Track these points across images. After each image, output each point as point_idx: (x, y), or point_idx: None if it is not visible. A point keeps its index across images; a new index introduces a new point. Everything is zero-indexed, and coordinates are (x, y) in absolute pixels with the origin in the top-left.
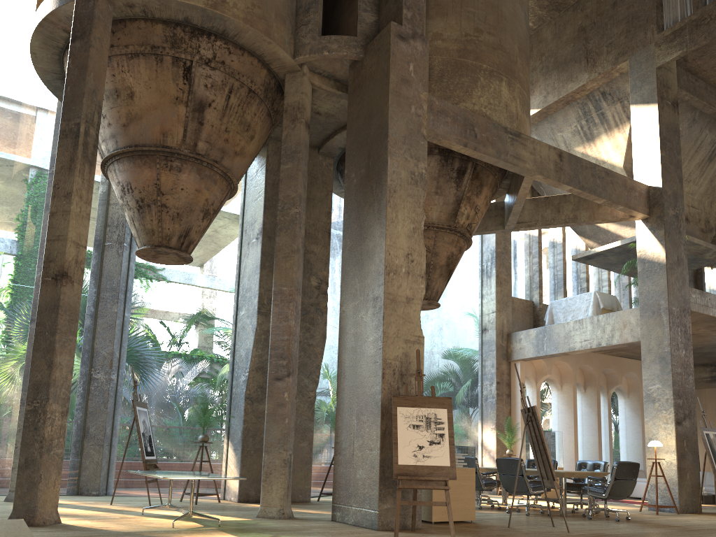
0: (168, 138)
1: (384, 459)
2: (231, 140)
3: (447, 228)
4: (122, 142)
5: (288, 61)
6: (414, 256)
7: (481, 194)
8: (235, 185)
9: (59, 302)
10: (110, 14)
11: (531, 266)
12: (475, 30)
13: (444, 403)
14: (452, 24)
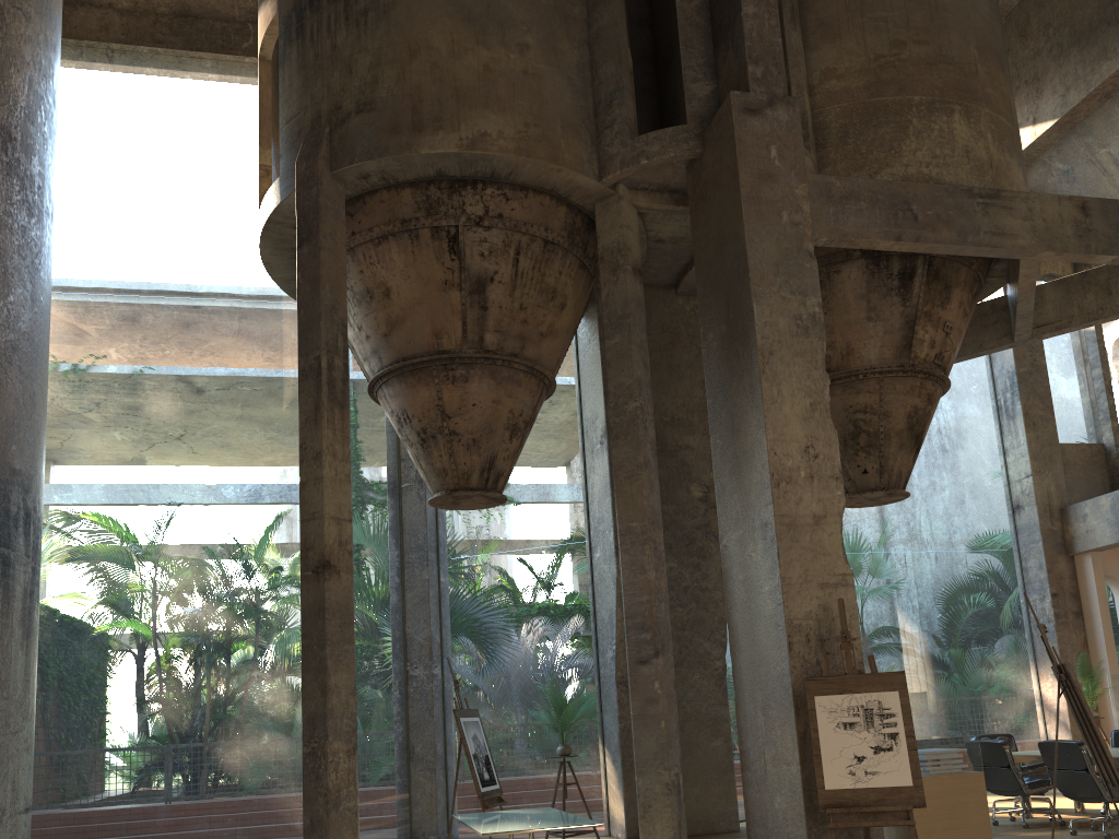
0: (444, 339)
1: (808, 778)
2: (531, 320)
3: (897, 370)
4: (386, 358)
5: (593, 186)
6: (819, 447)
7: (950, 301)
8: (551, 379)
9: (324, 603)
10: (341, 195)
11: (1091, 384)
12: (892, 45)
13: (892, 681)
14: (850, 47)
